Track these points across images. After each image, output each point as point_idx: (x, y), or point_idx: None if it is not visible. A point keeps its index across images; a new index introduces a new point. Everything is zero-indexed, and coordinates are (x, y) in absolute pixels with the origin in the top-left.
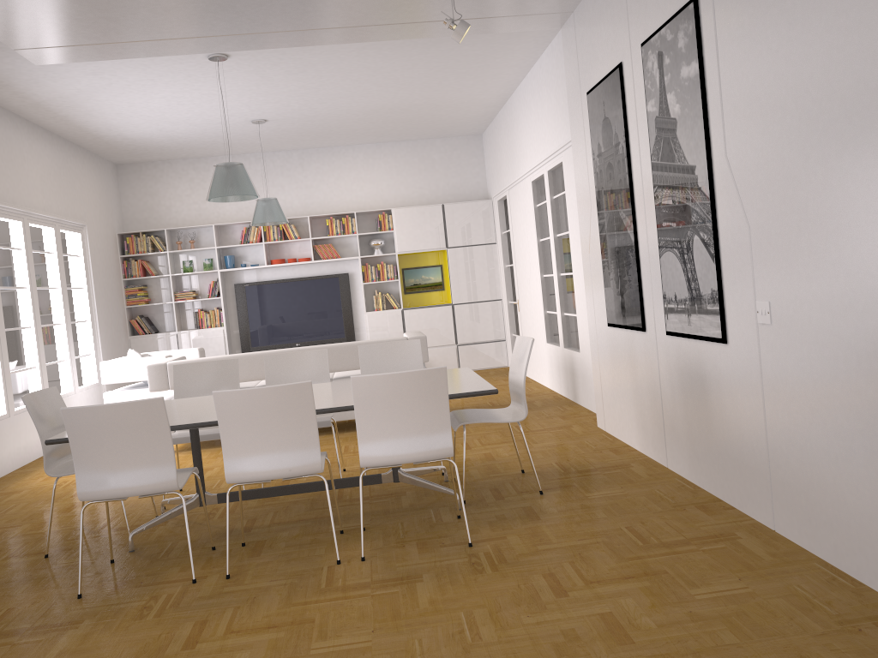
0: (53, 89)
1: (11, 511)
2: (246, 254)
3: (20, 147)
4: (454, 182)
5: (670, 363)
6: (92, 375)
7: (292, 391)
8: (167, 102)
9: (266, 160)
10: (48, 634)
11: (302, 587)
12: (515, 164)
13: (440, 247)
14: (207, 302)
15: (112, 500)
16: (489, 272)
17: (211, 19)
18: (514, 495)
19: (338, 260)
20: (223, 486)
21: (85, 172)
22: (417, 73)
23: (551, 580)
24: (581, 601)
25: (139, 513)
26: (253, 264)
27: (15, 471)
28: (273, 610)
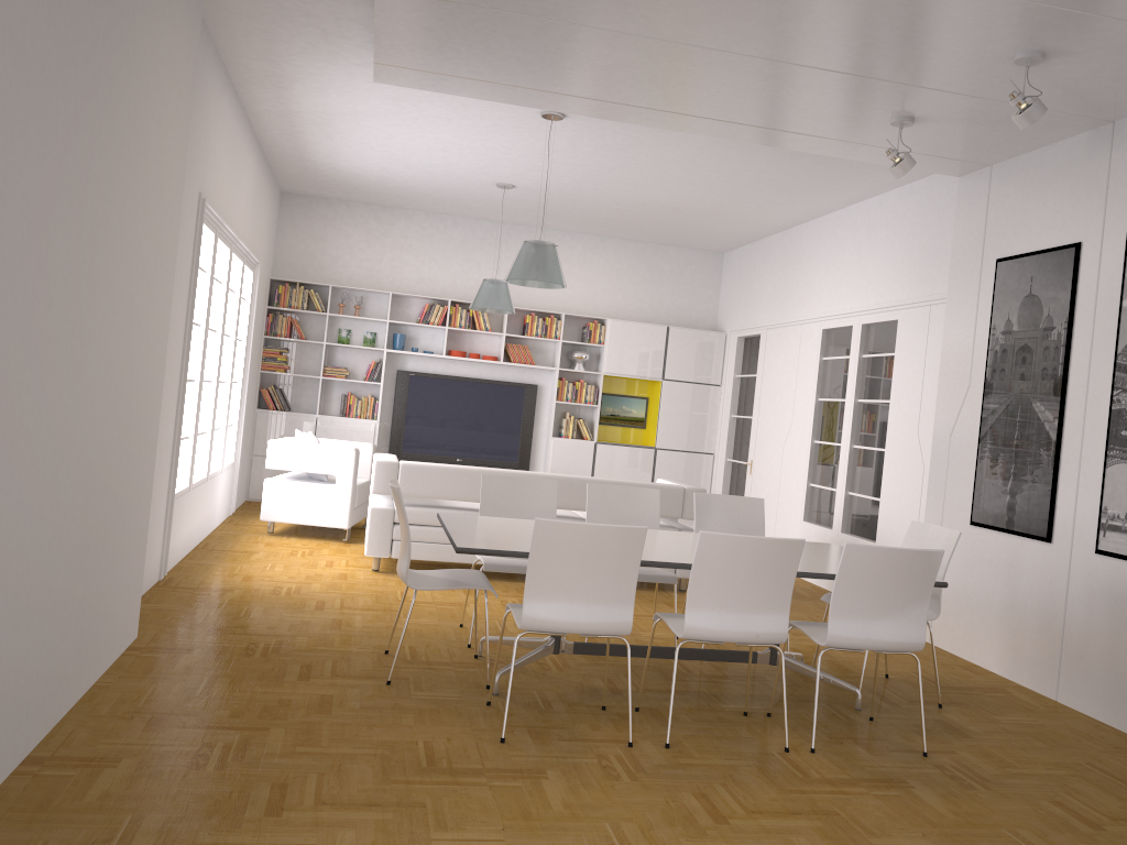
0: (327, 103)
1: (255, 616)
2: (418, 337)
3: (243, 158)
4: (680, 301)
5: (1092, 585)
6: (229, 452)
7: (785, 547)
8: (433, 144)
9: (465, 227)
10: (519, 780)
11: (774, 772)
12: (791, 303)
13: (655, 376)
14: (358, 385)
15: (551, 634)
16: (705, 418)
17: (625, 85)
18: (906, 703)
19: (532, 367)
20: (511, 630)
21: (266, 197)
22: (737, 179)
23: (1066, 809)
24: (1126, 837)
25: (441, 647)
26: (424, 350)
27: (186, 561)
28: (773, 794)
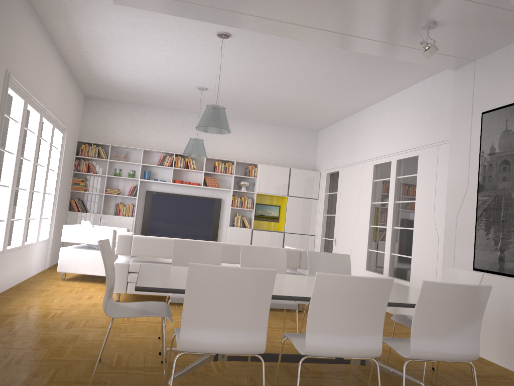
0: (95, 29)
1: (20, 333)
2: (158, 173)
3: (50, 64)
4: (296, 156)
5: None
6: (45, 233)
7: (380, 284)
8: (159, 59)
9: (184, 116)
10: None
11: None
12: (356, 152)
13: (283, 194)
14: (125, 198)
15: (203, 354)
16: (310, 216)
17: (263, 1)
18: None
19: (218, 189)
20: None
21: (73, 95)
22: (327, 80)
23: None
24: None
25: (140, 355)
26: (161, 180)
27: None
28: None
